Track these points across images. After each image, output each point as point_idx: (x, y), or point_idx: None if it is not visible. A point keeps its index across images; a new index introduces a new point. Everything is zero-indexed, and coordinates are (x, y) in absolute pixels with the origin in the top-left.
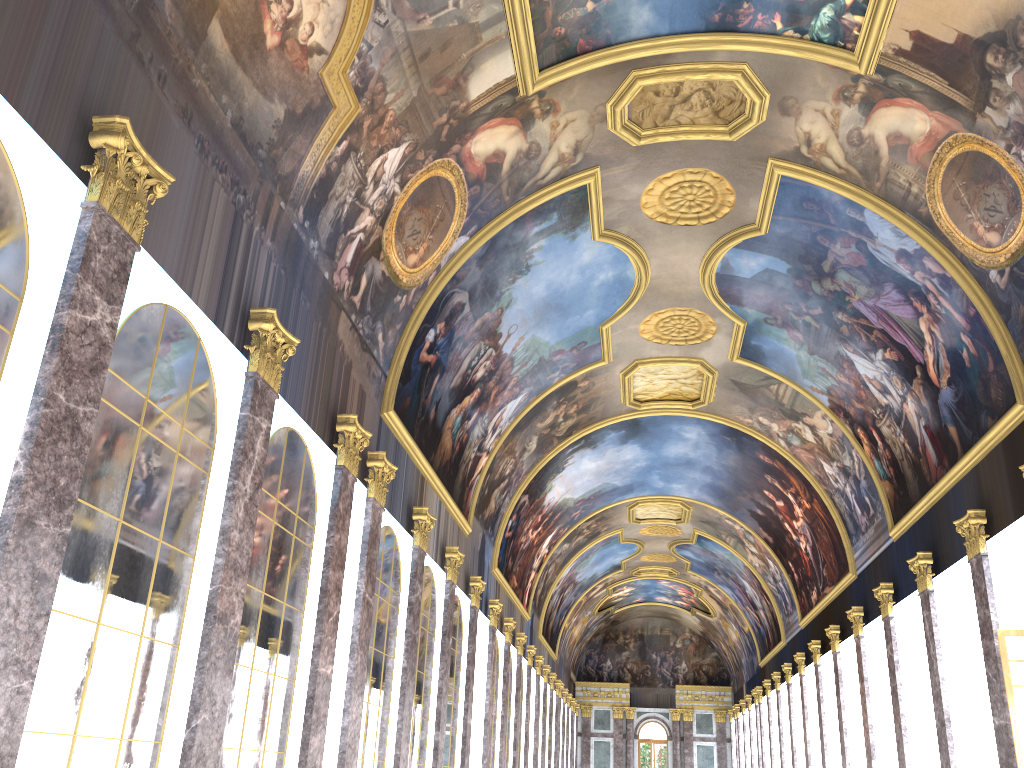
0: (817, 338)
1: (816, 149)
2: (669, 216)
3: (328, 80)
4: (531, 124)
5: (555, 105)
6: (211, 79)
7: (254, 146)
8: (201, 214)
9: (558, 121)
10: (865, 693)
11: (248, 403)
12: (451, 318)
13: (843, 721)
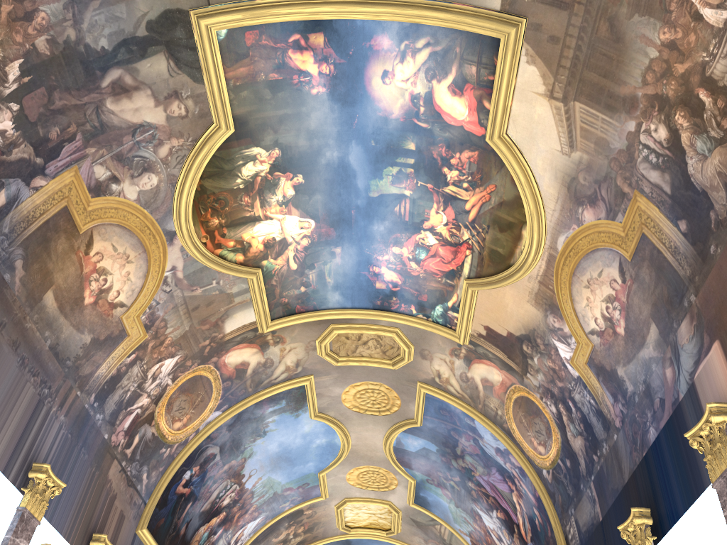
0: (459, 496)
1: (444, 380)
2: (360, 408)
3: (126, 320)
4: (267, 348)
5: (283, 338)
6: (40, 323)
7: (64, 359)
8: (11, 402)
9: (285, 347)
10: None
11: (13, 529)
12: (205, 463)
13: None
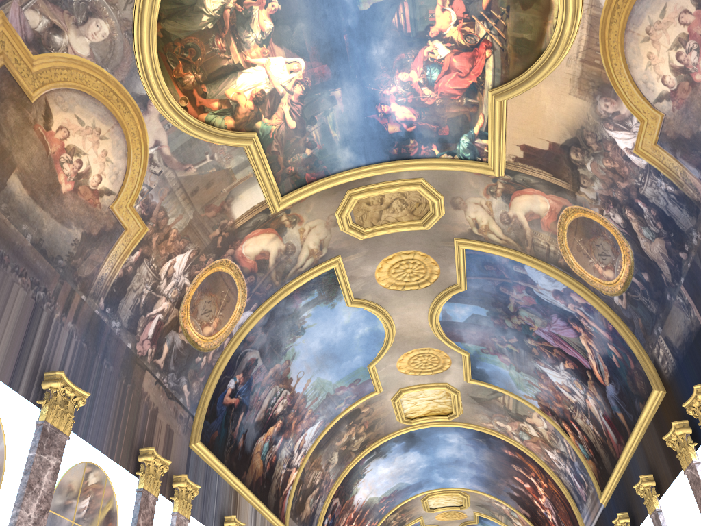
0: (519, 359)
1: (483, 229)
2: (398, 285)
3: (118, 211)
4: (284, 231)
5: (299, 217)
6: (11, 214)
7: (54, 258)
8: None
9: (303, 228)
10: None
11: (36, 445)
12: (247, 370)
13: None
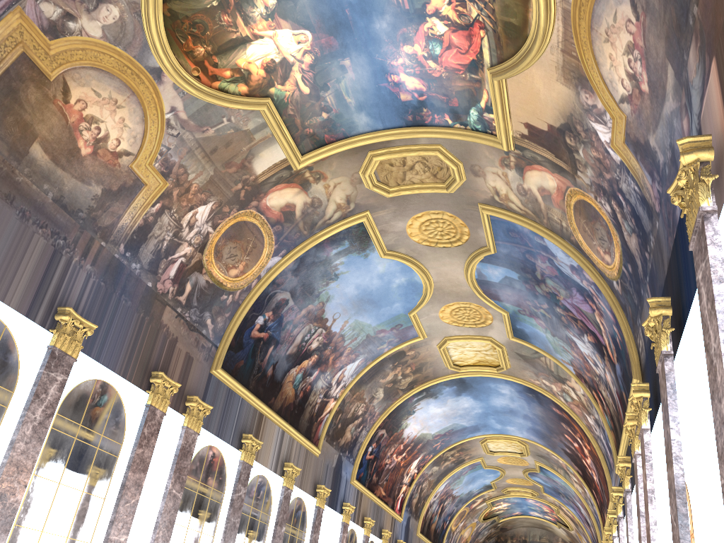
0: (552, 325)
1: (503, 197)
2: (430, 241)
3: (137, 169)
4: (309, 186)
5: (323, 174)
6: (33, 176)
7: (75, 211)
8: (19, 253)
9: (328, 184)
10: None
11: (45, 364)
12: (278, 309)
13: None
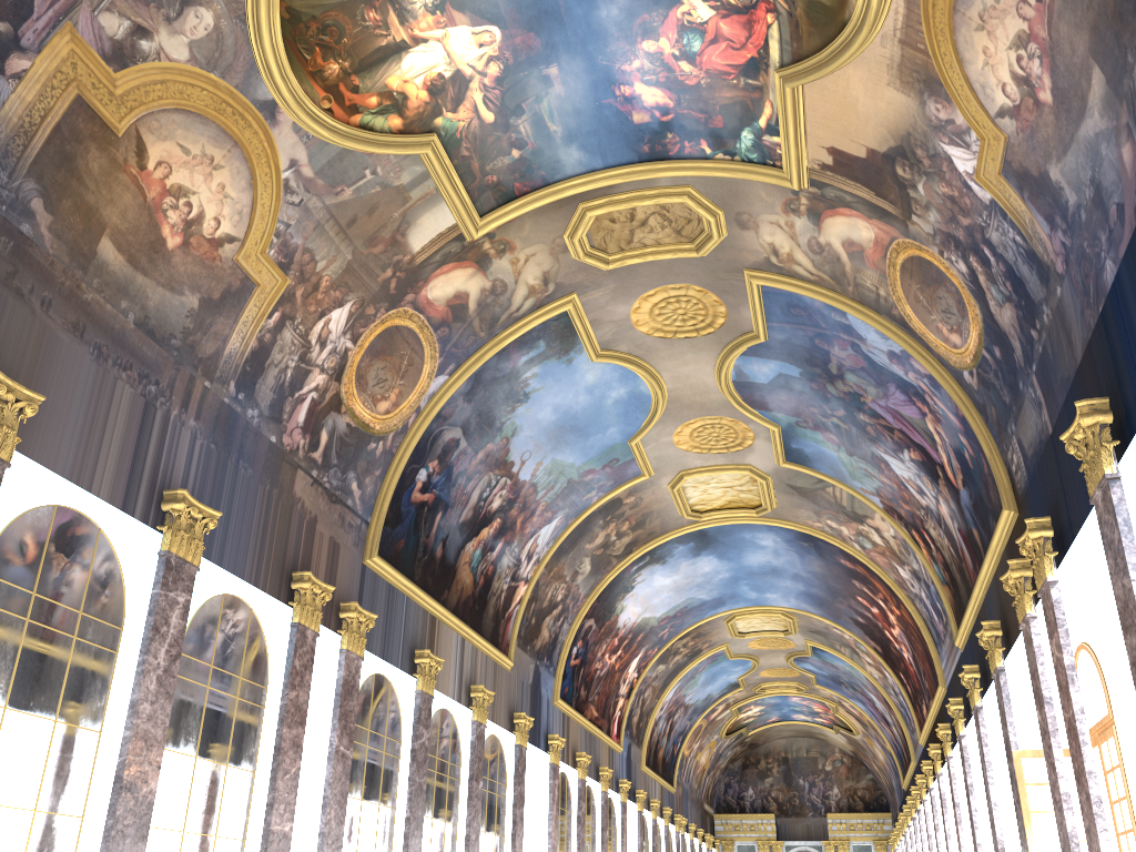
0: (850, 439)
1: (784, 258)
2: (666, 330)
3: (246, 263)
4: (489, 264)
5: (509, 243)
6: (106, 290)
7: (165, 338)
8: (101, 413)
9: (517, 257)
10: (957, 820)
11: (160, 581)
12: (445, 455)
13: (950, 851)
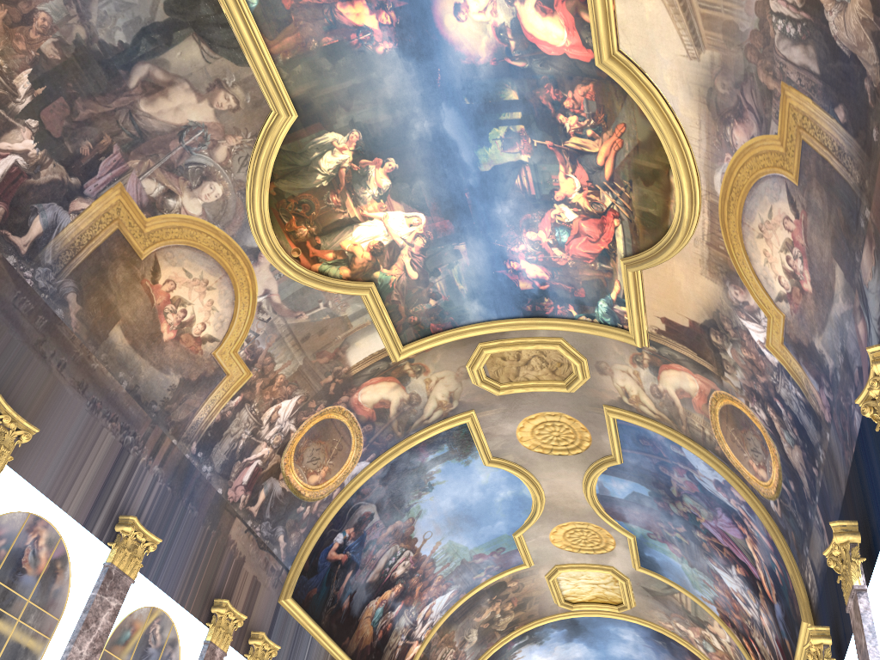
0: (690, 552)
1: (633, 399)
2: (544, 447)
3: (220, 357)
4: (408, 380)
5: (424, 367)
6: (110, 362)
7: (148, 403)
8: (84, 450)
9: (430, 378)
10: None
11: (99, 585)
12: (360, 524)
13: None
